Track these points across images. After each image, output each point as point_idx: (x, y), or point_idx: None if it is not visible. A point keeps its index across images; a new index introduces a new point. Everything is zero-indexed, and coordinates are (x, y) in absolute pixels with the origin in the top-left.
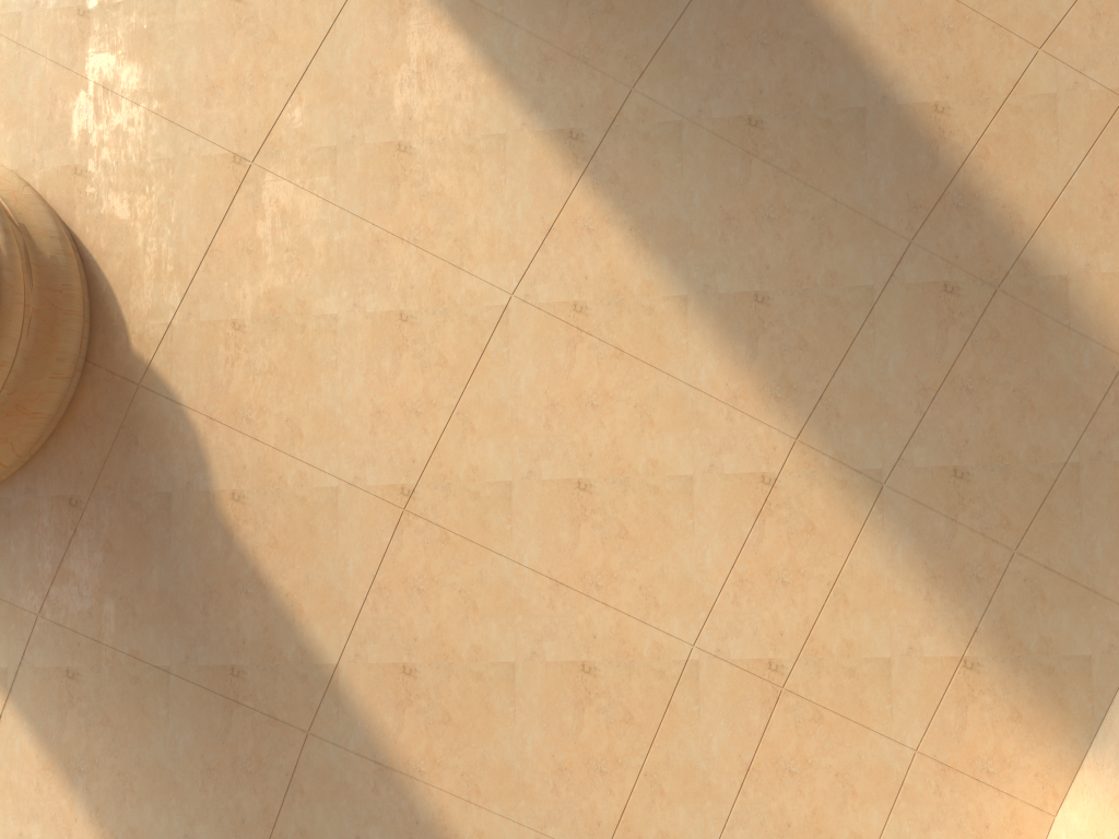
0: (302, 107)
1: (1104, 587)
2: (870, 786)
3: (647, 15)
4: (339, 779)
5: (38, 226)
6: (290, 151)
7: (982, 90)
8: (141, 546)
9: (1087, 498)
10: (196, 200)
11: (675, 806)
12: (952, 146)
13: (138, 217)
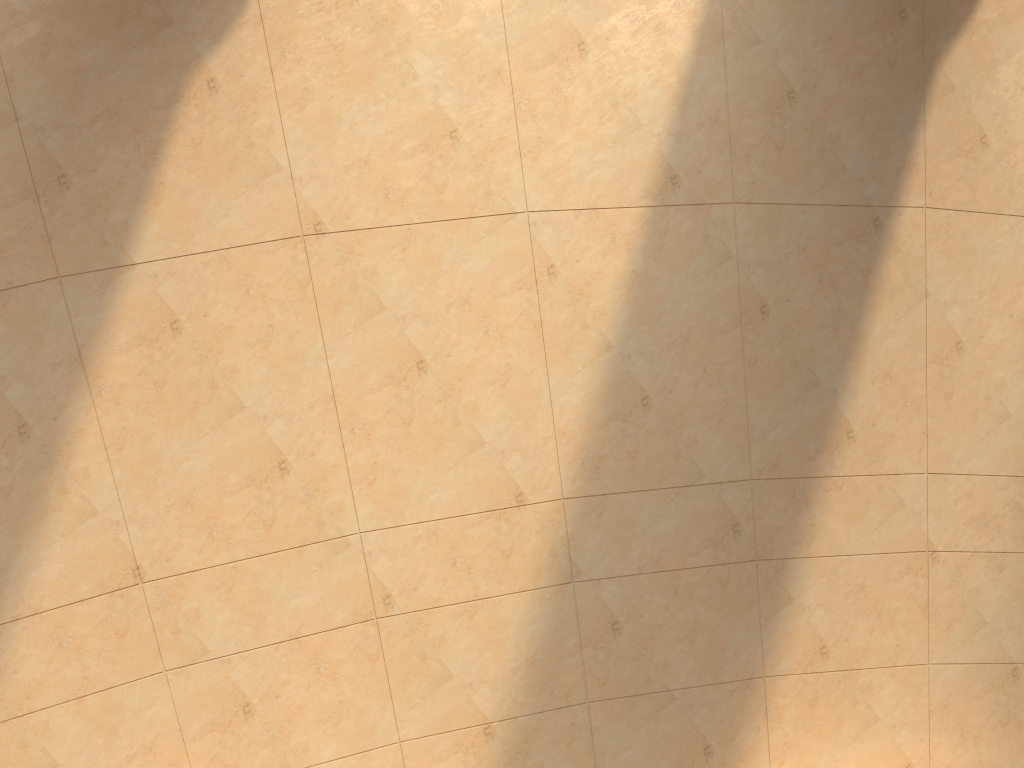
0: None
1: None
2: (350, 730)
3: (791, 179)
4: (40, 330)
5: None
6: None
7: (879, 455)
8: (108, 25)
9: (656, 722)
10: None
11: (227, 607)
12: (830, 461)
13: None
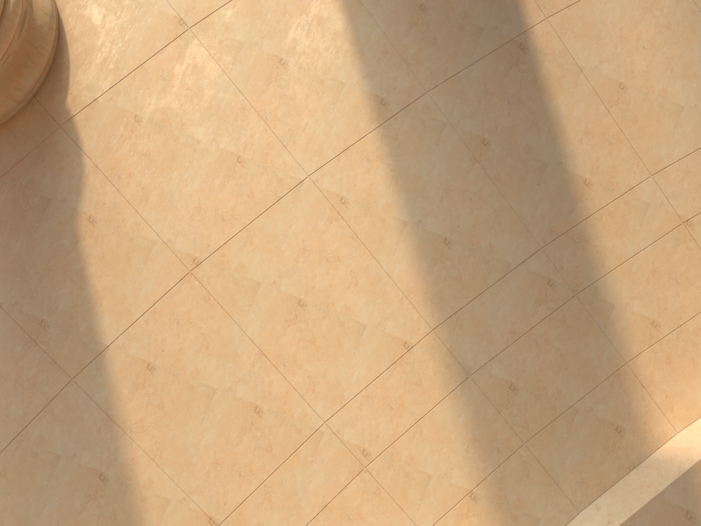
0: (233, 11)
1: (562, 483)
2: None
3: (452, 55)
4: (79, 415)
5: (40, 3)
6: (215, 32)
7: (613, 183)
8: (17, 223)
9: (574, 431)
10: (145, 34)
11: (274, 511)
12: (584, 206)
13: (105, 27)
